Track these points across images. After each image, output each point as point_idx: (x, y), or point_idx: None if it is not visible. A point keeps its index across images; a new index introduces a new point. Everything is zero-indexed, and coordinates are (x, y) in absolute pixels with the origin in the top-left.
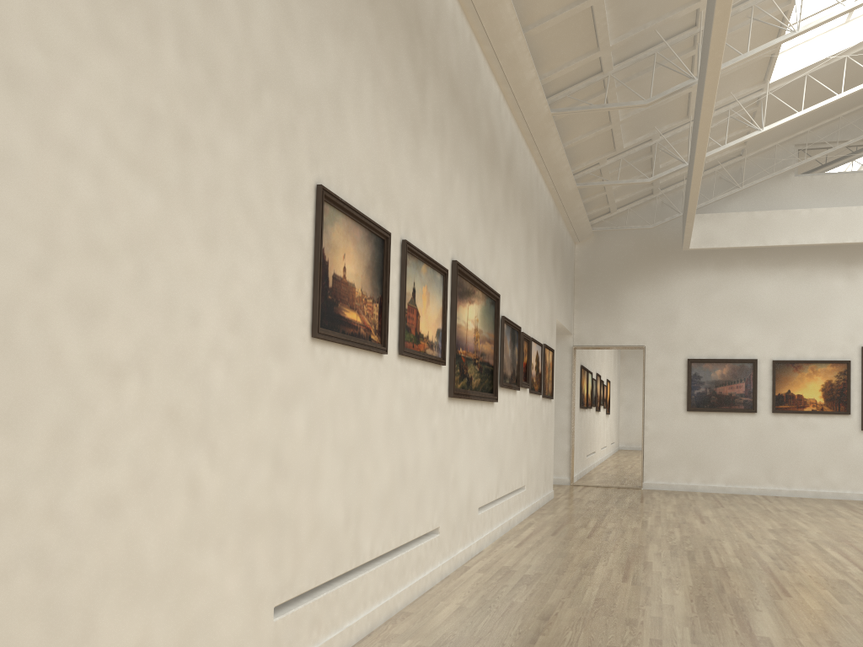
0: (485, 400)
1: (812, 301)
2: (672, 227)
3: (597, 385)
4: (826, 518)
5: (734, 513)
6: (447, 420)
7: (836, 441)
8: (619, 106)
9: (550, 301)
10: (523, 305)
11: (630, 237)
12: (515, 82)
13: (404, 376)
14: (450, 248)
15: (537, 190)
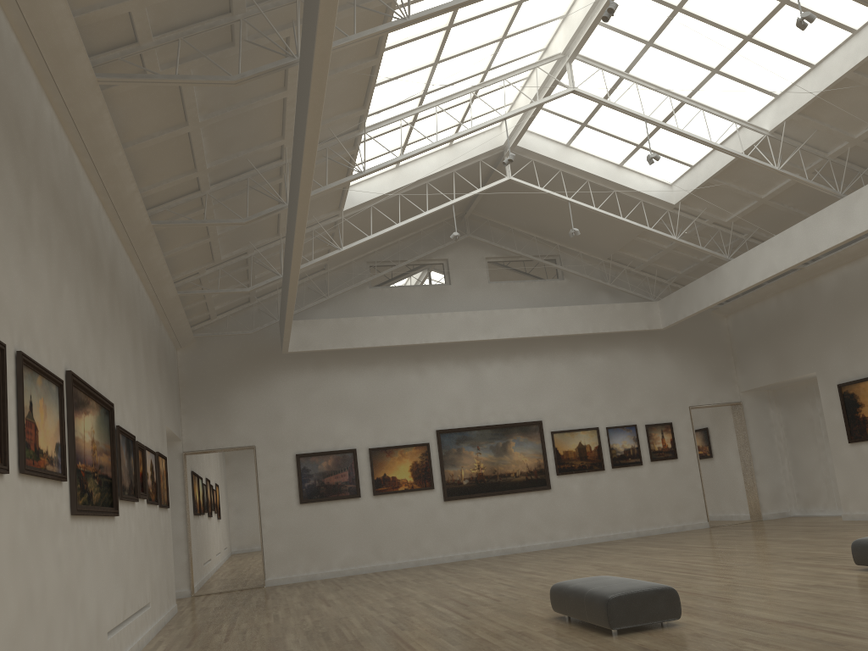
0: (108, 515)
1: (394, 394)
2: (270, 332)
3: (208, 490)
4: (428, 581)
5: (354, 592)
6: (72, 540)
7: (426, 513)
8: (219, 222)
9: (159, 407)
10: (135, 413)
11: (232, 342)
12: (115, 193)
13: (26, 497)
14: (63, 357)
15: (139, 298)
